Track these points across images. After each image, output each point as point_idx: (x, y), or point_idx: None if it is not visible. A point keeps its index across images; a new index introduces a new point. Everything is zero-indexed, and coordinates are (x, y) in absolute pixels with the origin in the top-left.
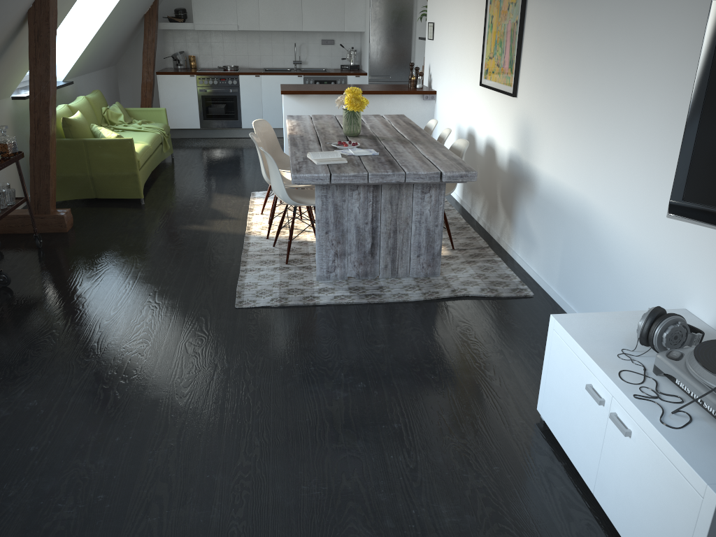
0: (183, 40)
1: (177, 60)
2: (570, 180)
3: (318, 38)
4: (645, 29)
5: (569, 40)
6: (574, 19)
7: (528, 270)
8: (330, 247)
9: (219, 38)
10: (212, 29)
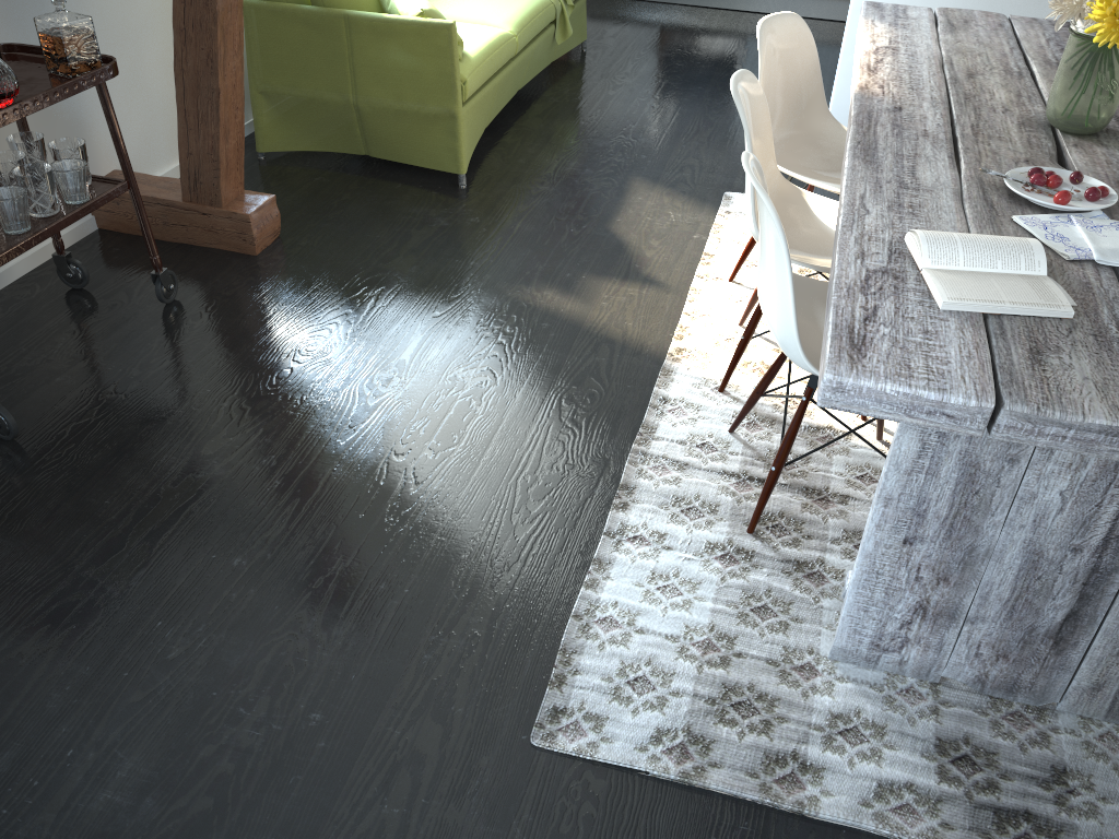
0: None
1: None
2: None
3: None
4: None
5: None
6: None
7: None
8: (906, 585)
9: None
10: None
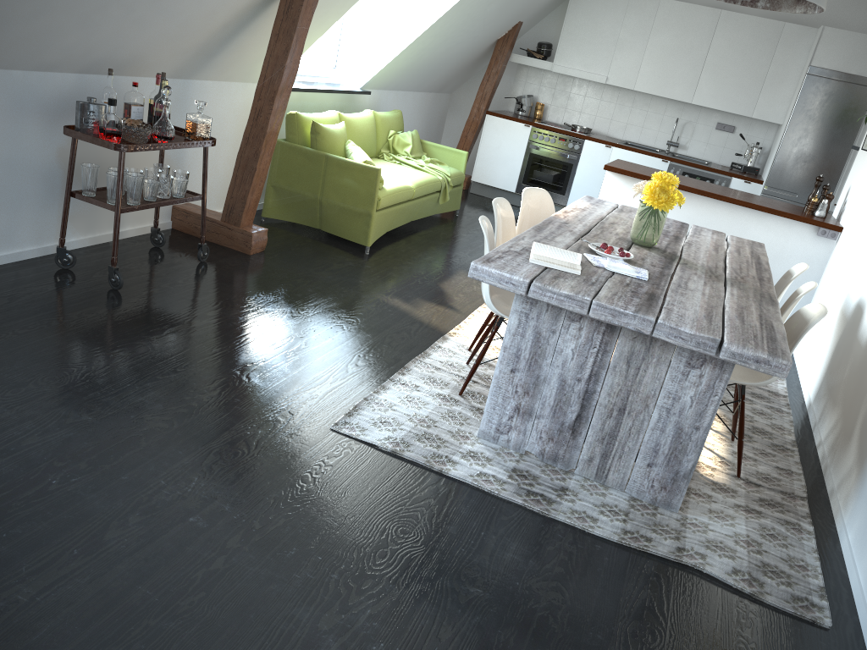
0: (537, 82)
1: (520, 104)
2: None
3: (713, 119)
4: None
5: None
6: None
7: (850, 574)
8: (511, 395)
9: (582, 90)
10: (573, 75)
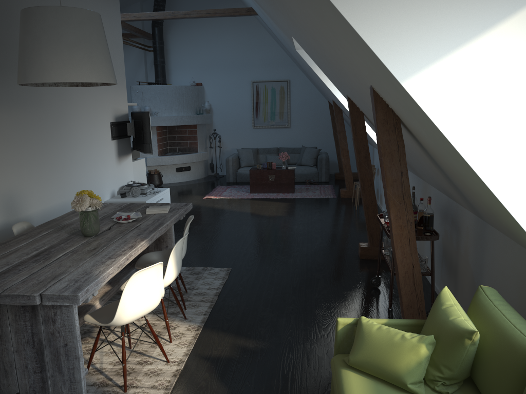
0: None
1: None
2: (54, 201)
3: None
4: (70, 123)
5: (32, 133)
6: (32, 122)
7: None
8: None
9: None
10: None
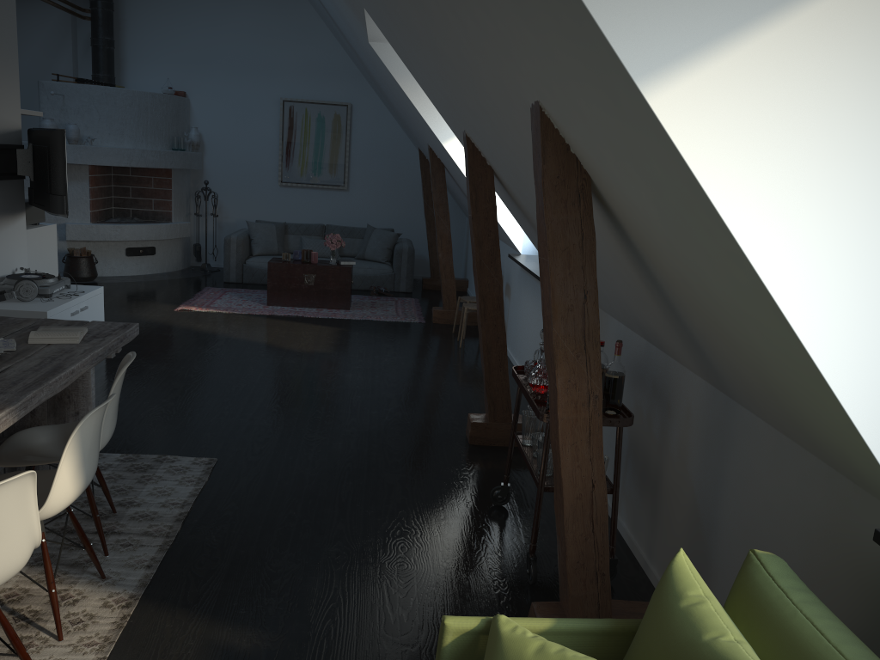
0: None
1: None
2: None
3: None
4: None
5: None
6: None
7: None
8: None
9: None
10: None
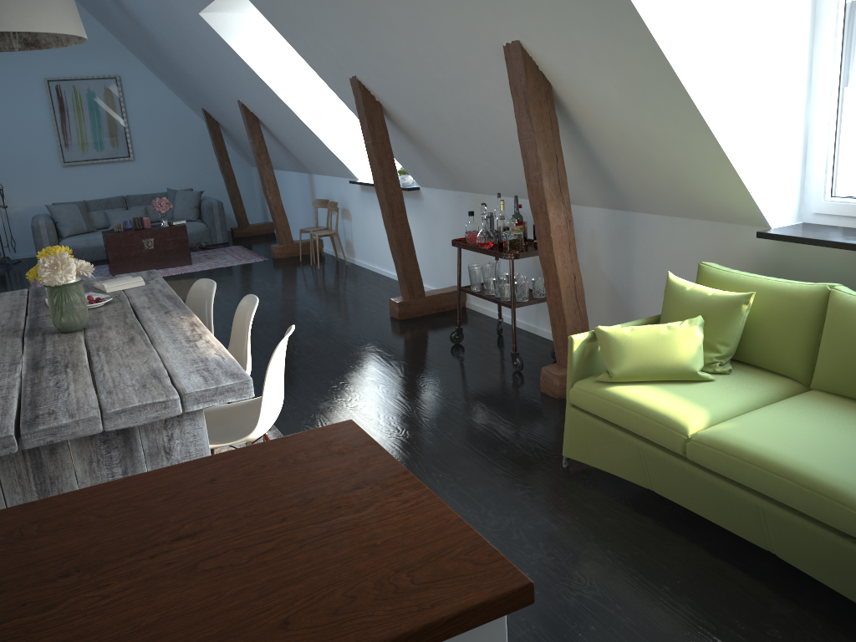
0: None
1: None
2: None
3: None
4: None
5: None
6: None
7: None
8: None
9: None
10: None
